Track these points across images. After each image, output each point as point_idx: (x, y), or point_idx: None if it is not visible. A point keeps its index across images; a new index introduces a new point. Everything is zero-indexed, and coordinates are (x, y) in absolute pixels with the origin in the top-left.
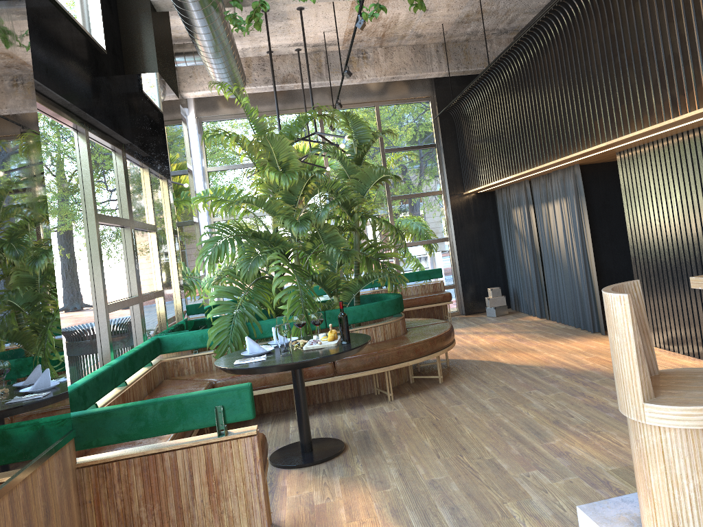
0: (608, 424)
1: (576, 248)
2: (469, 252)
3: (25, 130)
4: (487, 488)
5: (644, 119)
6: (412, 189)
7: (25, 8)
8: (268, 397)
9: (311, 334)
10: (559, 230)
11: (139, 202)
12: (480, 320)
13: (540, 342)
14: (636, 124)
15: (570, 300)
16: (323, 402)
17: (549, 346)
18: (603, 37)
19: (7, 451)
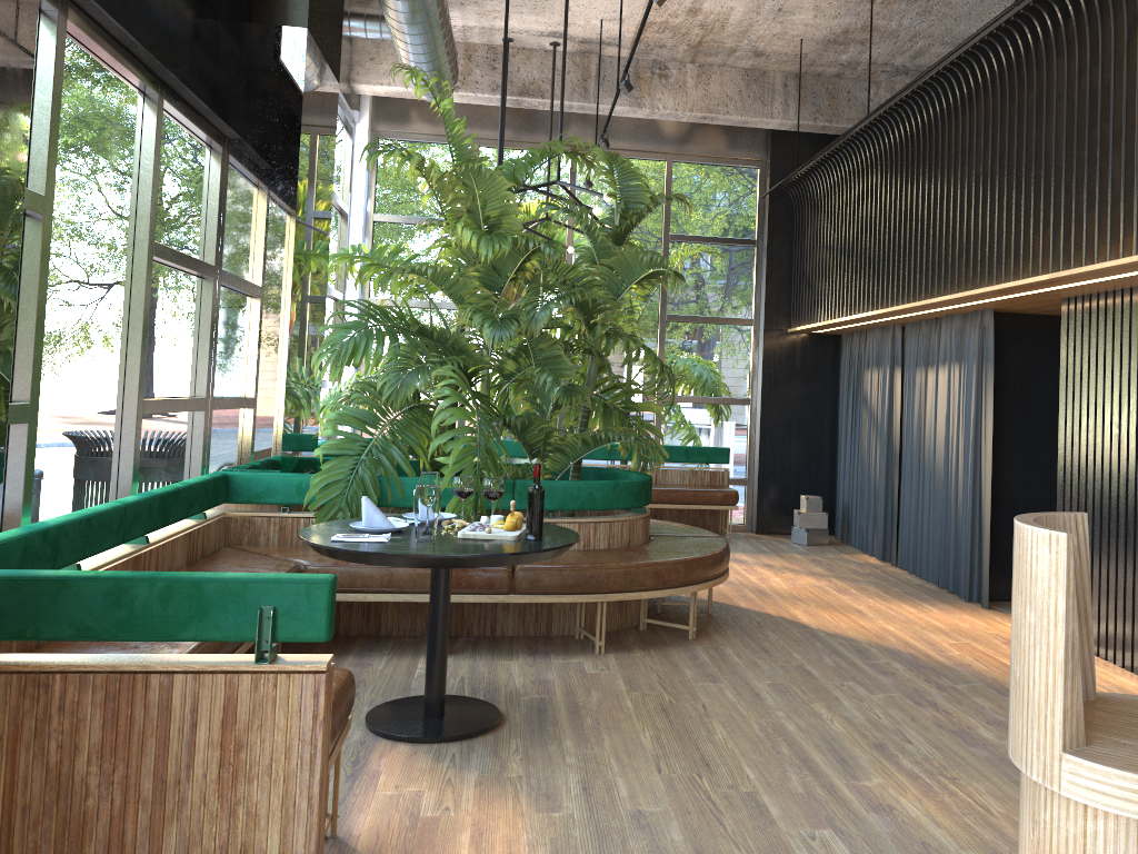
0: (973, 768)
1: (963, 451)
2: (780, 430)
3: (2, 38)
4: (734, 847)
5: (1127, 242)
6: (705, 309)
7: None
8: (392, 609)
9: (483, 515)
10: (938, 418)
11: (235, 241)
12: (780, 547)
13: (874, 601)
14: (1109, 249)
15: (937, 538)
16: (484, 635)
17: (889, 610)
18: (1077, 90)
19: None
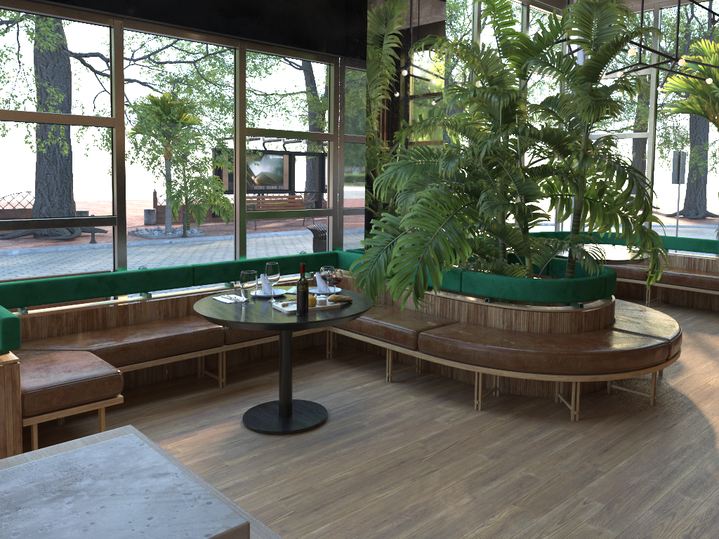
0: None
1: None
2: None
3: None
4: None
5: None
6: None
7: None
8: None
9: (421, 293)
10: None
11: (344, 117)
12: None
13: None
14: None
15: None
16: (447, 376)
17: None
18: None
19: None
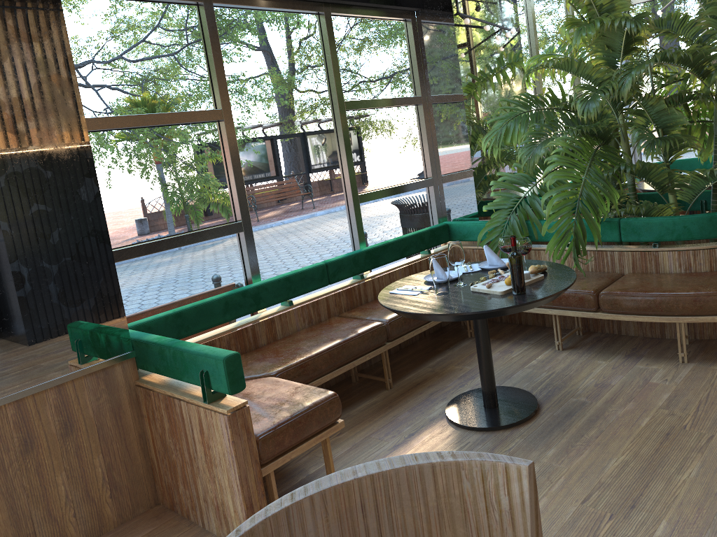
0: None
1: None
2: None
3: (37, 70)
4: None
5: None
6: None
7: None
8: None
9: (583, 250)
10: None
11: (431, 76)
12: None
13: None
14: None
15: None
16: (613, 333)
17: None
18: None
19: None
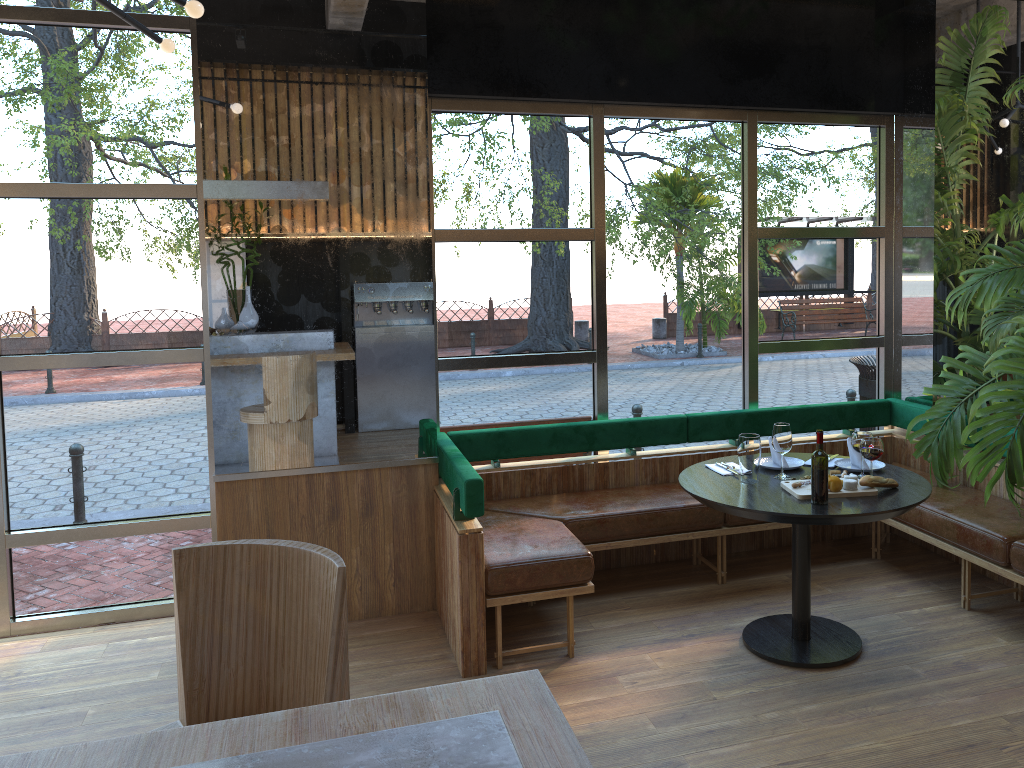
0: None
1: None
2: None
3: (398, 190)
4: None
5: None
6: None
7: (424, 69)
8: None
9: (1019, 478)
10: None
11: (901, 202)
12: None
13: None
14: None
15: None
16: None
17: None
18: None
19: (312, 447)
